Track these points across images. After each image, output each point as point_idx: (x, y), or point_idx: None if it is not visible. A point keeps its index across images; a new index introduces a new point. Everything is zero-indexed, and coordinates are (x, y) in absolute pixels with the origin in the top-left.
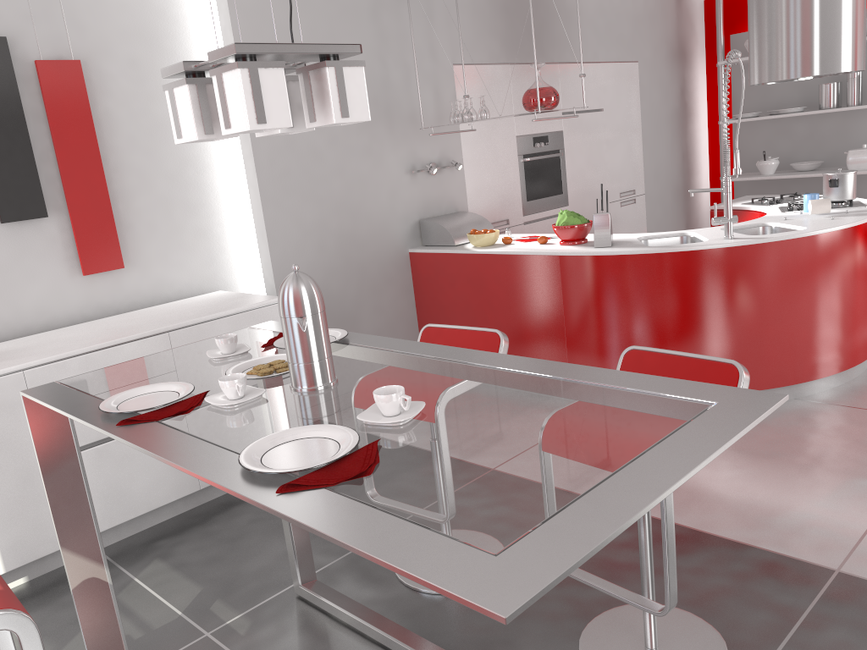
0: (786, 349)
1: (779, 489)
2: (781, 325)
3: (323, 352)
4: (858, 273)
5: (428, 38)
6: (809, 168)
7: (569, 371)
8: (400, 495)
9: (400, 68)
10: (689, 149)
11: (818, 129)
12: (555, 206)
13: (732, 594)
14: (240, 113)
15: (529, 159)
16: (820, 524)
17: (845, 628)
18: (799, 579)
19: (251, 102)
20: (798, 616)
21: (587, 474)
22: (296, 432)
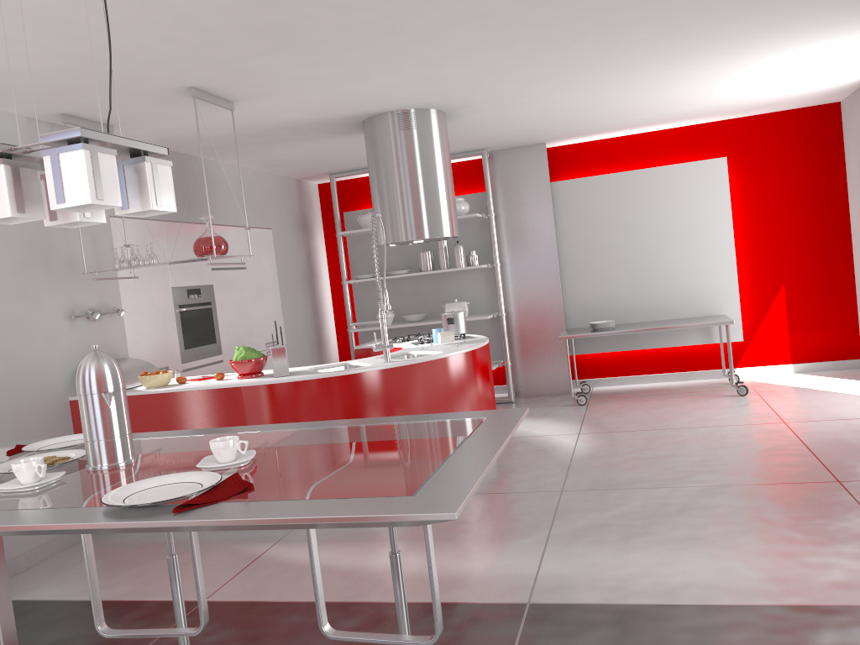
0: None
1: (465, 559)
2: None
3: (126, 427)
4: (481, 387)
5: None
6: (417, 318)
7: (357, 422)
8: (297, 491)
9: None
10: (318, 306)
11: (419, 289)
12: (211, 355)
13: (460, 640)
14: (80, 189)
15: (185, 309)
16: (504, 575)
17: (548, 638)
18: (505, 616)
19: (92, 179)
20: (514, 640)
21: (434, 456)
22: (144, 483)
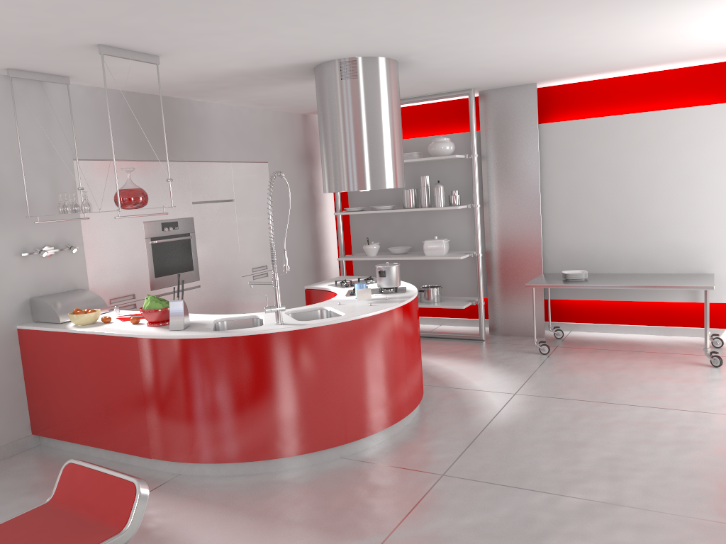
0: (329, 416)
1: None
2: (323, 396)
3: None
4: (388, 350)
5: (45, 136)
6: (400, 251)
7: None
8: None
9: (12, 161)
10: (318, 232)
11: (408, 222)
12: (186, 281)
13: None
14: None
15: (156, 241)
16: None
17: None
18: None
19: None
20: None
21: None
22: None
